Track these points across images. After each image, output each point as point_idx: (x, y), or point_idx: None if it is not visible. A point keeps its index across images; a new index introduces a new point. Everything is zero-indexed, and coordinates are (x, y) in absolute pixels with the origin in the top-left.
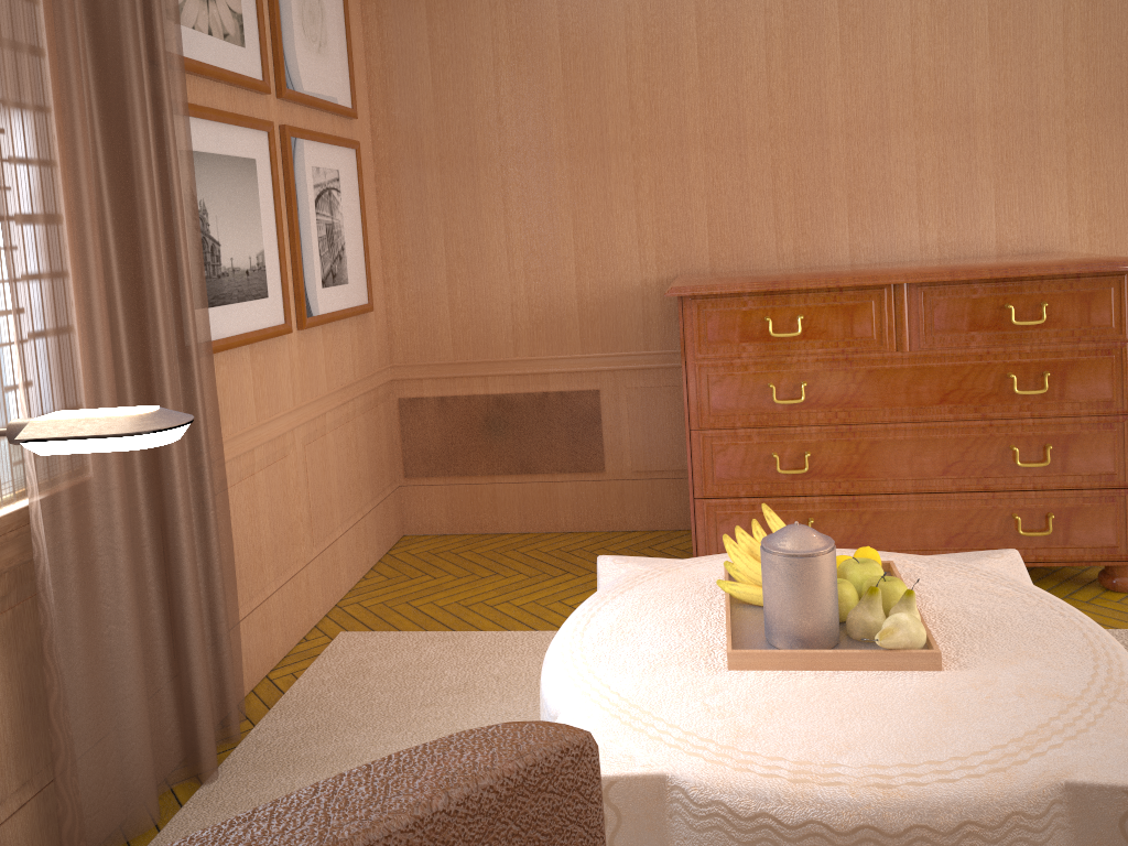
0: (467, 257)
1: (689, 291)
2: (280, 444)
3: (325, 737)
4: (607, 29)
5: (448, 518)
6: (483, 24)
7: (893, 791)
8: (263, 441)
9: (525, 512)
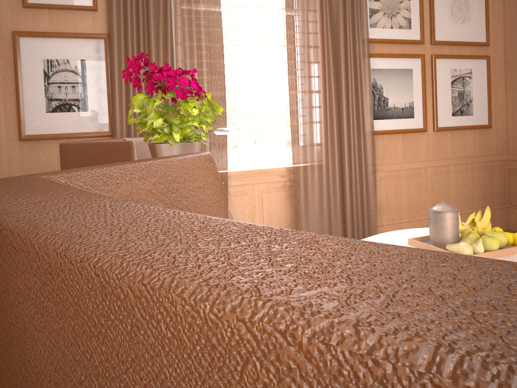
0: None
1: None
2: (416, 171)
3: None
4: None
5: None
6: None
7: None
8: (405, 168)
9: None
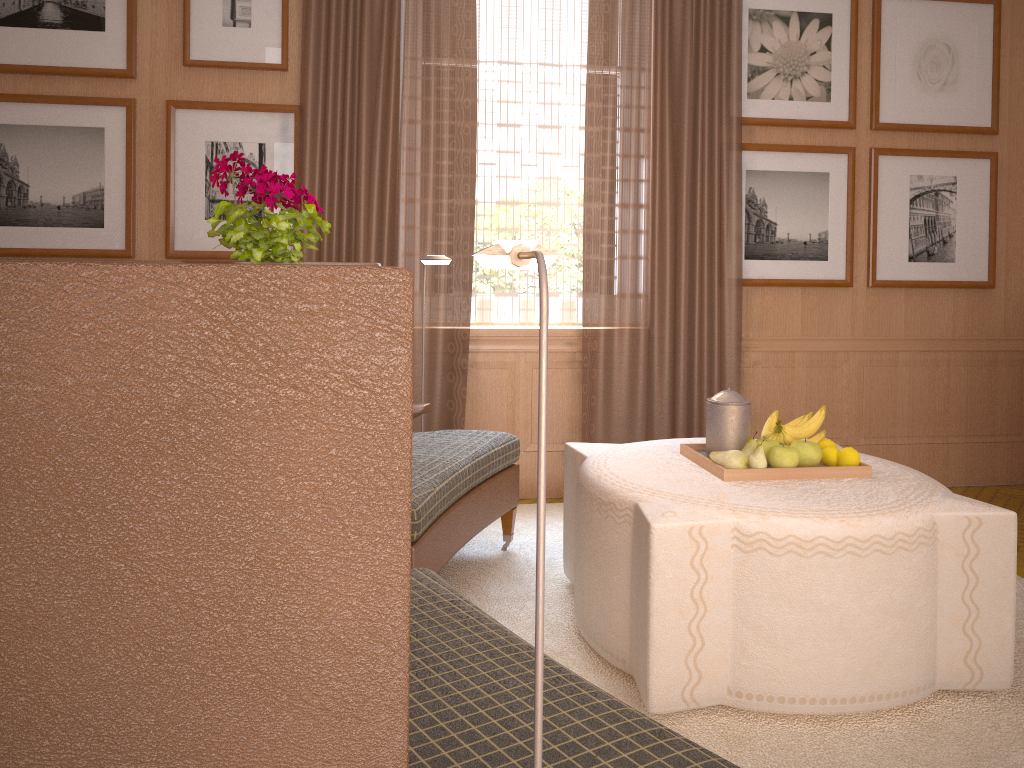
0: None
1: None
2: (828, 357)
3: None
4: None
5: None
6: None
7: (598, 478)
8: (805, 349)
9: None
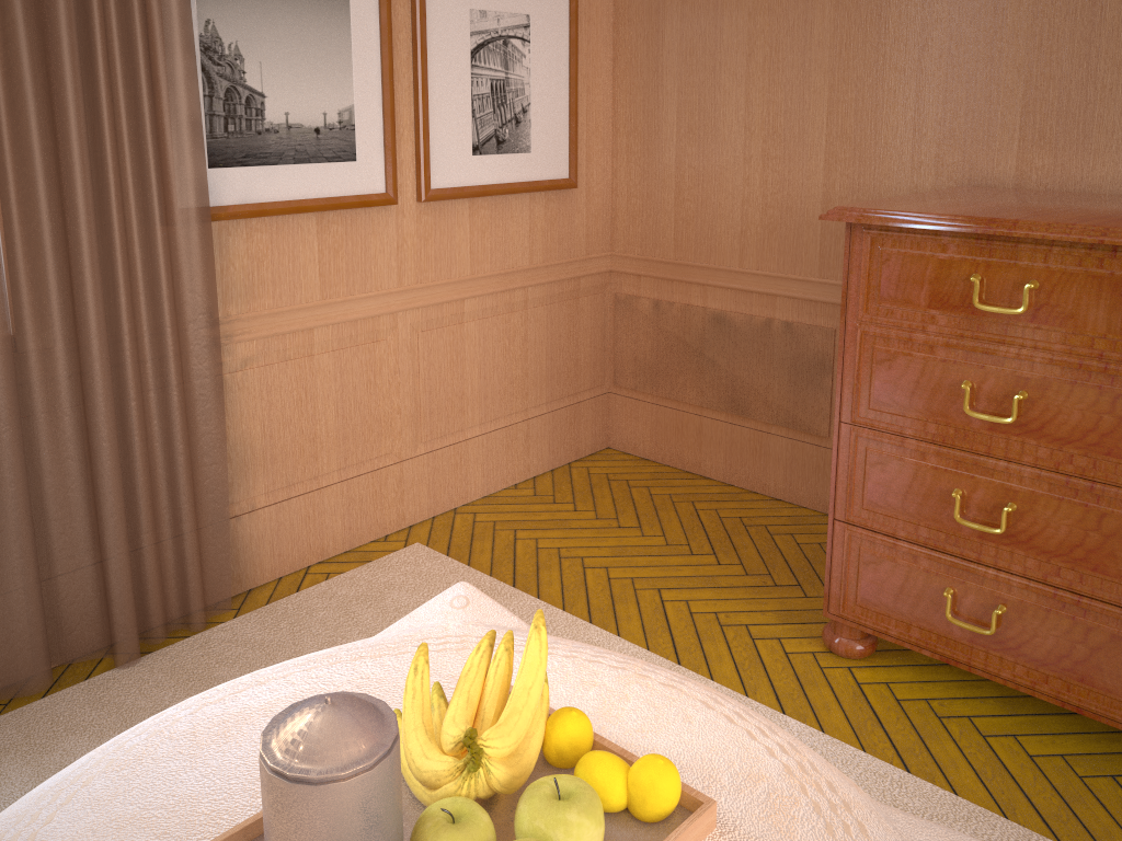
0: (699, 132)
1: (855, 216)
2: (366, 327)
3: (255, 663)
4: None
5: (652, 442)
6: None
7: None
8: (331, 321)
9: (731, 460)
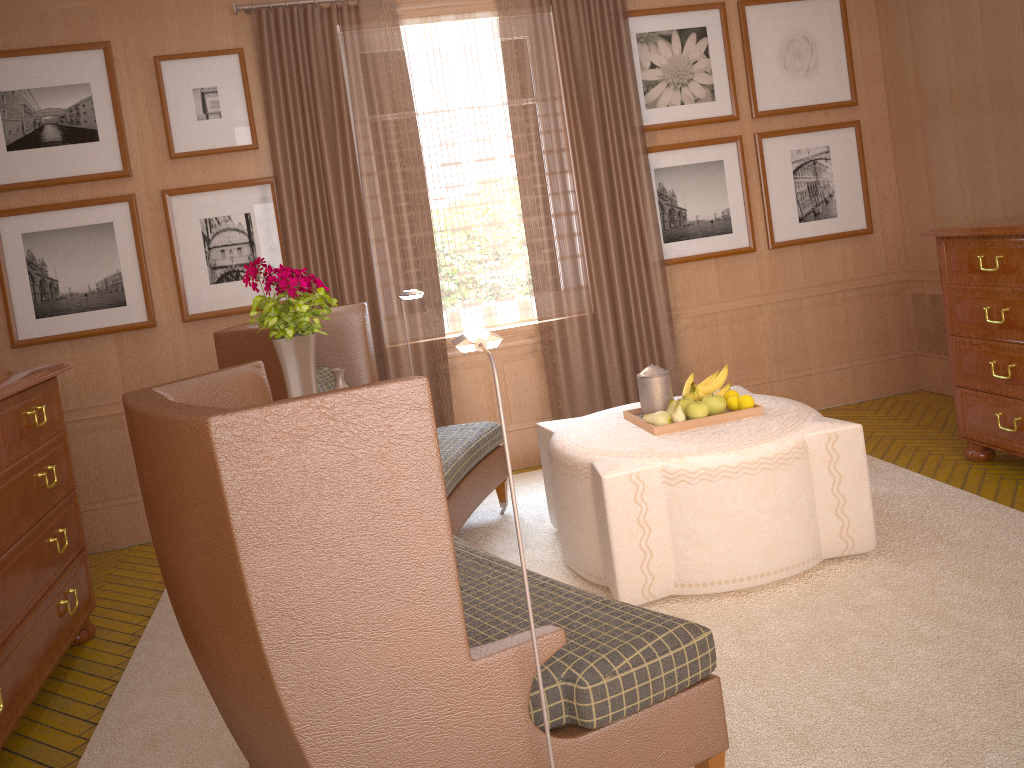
0: (939, 193)
1: (933, 233)
2: (744, 312)
3: None
4: (1008, 6)
5: (941, 382)
6: (936, 19)
7: (562, 449)
8: (725, 309)
9: None
